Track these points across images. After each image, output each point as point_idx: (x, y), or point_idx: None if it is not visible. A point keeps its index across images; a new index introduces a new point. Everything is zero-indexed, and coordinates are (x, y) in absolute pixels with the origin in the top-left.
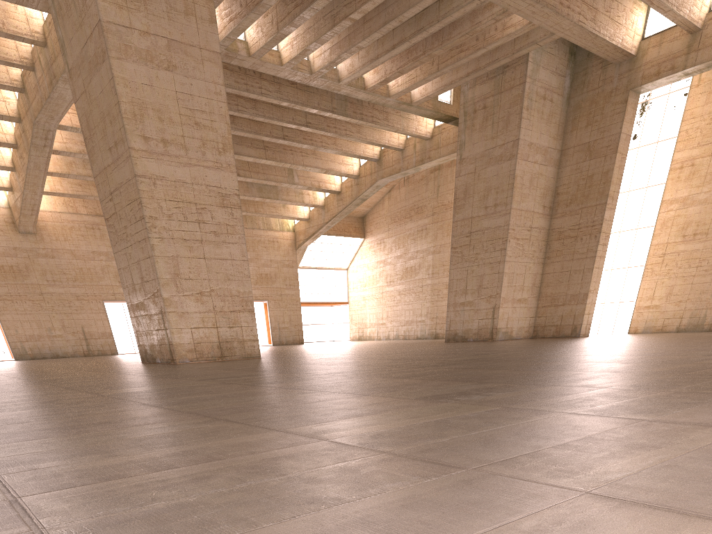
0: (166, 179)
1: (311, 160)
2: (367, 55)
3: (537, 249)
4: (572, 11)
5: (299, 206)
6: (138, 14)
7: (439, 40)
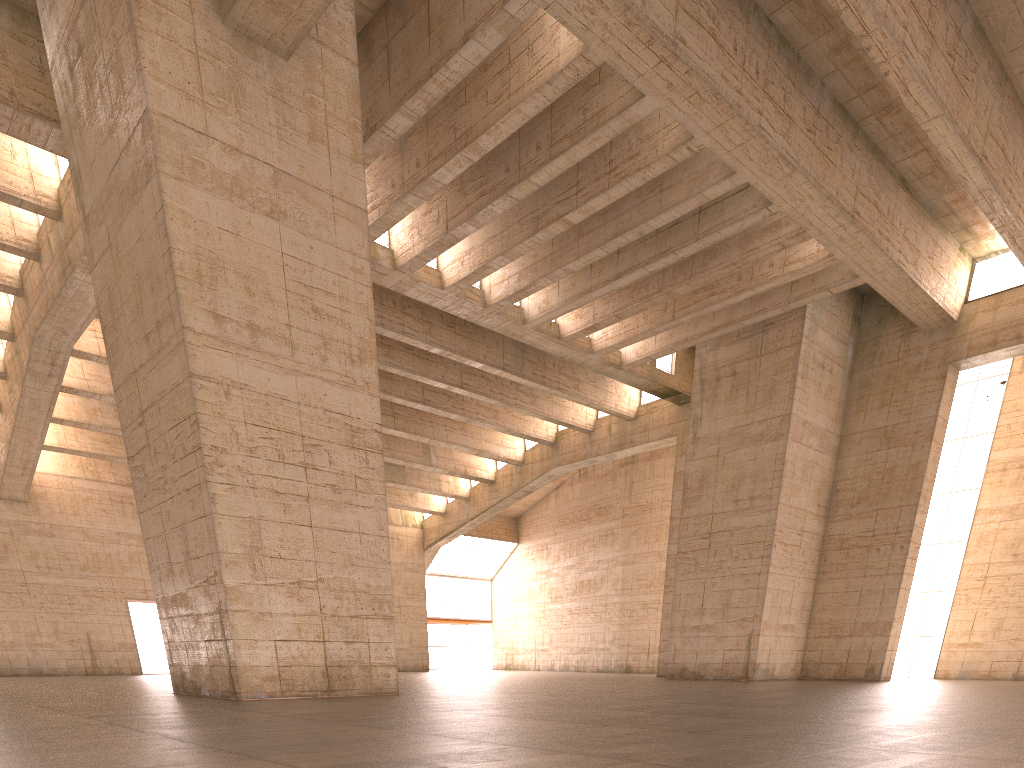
0: (250, 389)
1: (458, 437)
2: (573, 287)
3: (809, 561)
4: (892, 246)
5: (432, 497)
6: (222, 117)
7: (685, 273)
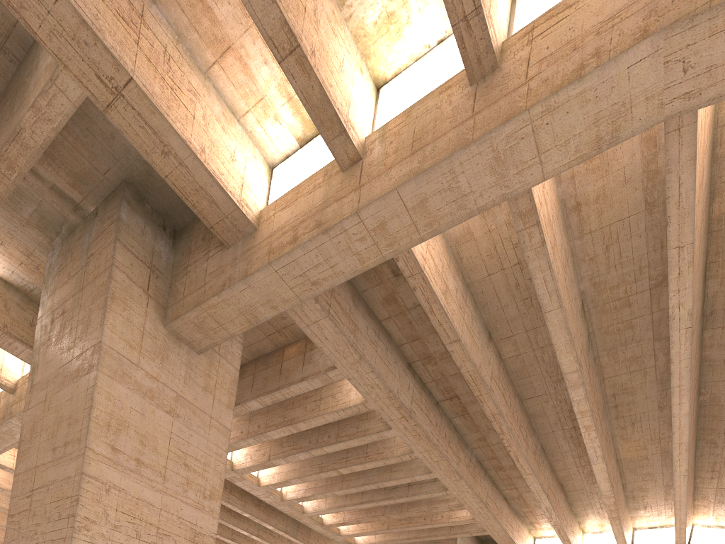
0: (126, 492)
1: None
2: (334, 502)
3: None
4: (502, 521)
5: None
6: (150, 362)
7: (397, 510)
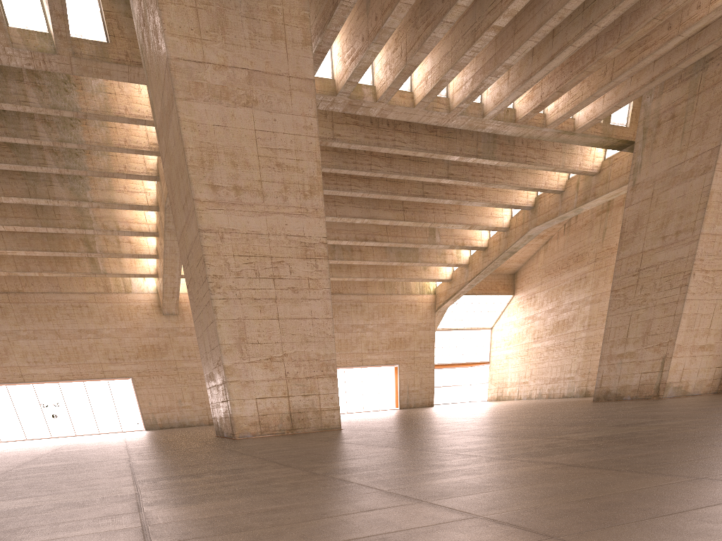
0: (236, 232)
1: (454, 217)
2: (518, 77)
3: None
4: None
5: (441, 268)
6: (213, 46)
7: (614, 38)
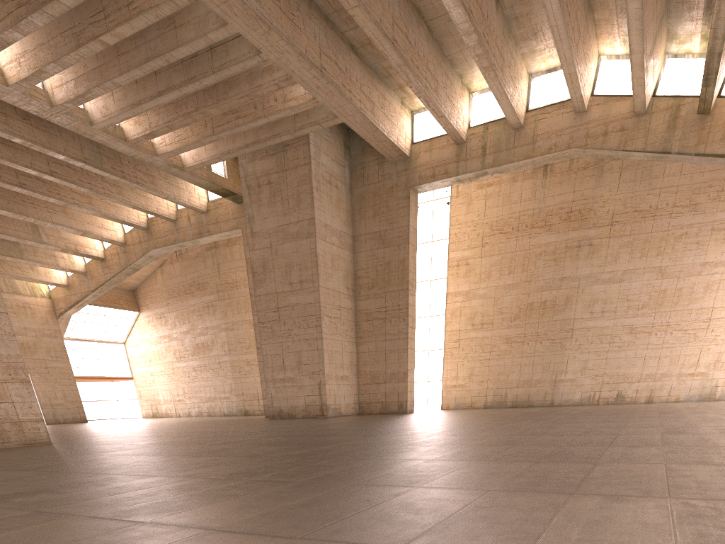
0: None
1: (61, 219)
2: (125, 98)
3: (349, 329)
4: (354, 97)
5: (53, 271)
6: None
7: (213, 98)
